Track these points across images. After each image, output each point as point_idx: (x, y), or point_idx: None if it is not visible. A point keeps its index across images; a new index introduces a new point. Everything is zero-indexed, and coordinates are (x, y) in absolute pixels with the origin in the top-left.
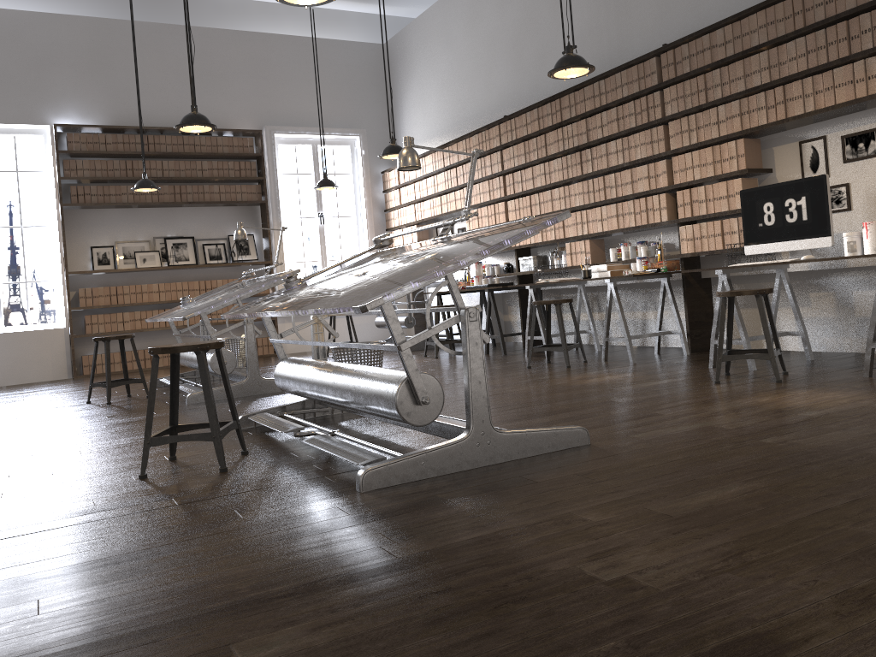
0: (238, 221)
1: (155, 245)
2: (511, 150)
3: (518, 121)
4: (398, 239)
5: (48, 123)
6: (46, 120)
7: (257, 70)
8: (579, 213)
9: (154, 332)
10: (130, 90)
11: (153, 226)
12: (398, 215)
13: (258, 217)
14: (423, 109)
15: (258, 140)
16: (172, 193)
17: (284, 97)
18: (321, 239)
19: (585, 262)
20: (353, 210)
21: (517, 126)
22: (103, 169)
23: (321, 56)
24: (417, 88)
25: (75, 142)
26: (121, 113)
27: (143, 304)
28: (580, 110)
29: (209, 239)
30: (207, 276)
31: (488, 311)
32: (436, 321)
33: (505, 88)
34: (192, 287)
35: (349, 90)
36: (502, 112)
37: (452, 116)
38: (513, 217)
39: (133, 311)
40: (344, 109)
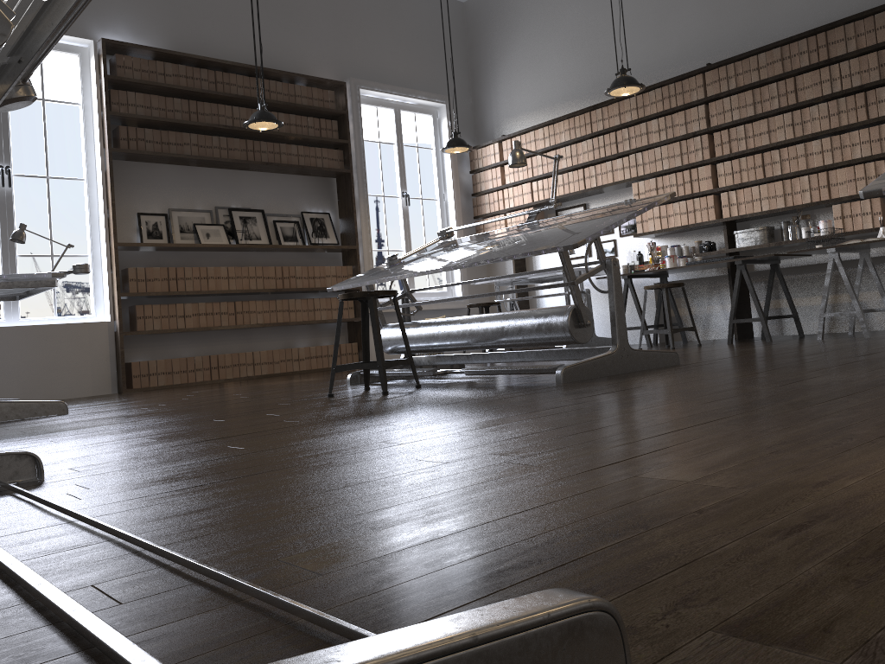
0: (312, 196)
1: (218, 217)
2: (726, 101)
3: (742, 65)
4: (496, 227)
5: (91, 37)
6: (89, 32)
7: (337, 10)
8: (861, 166)
9: (215, 333)
10: (194, 10)
11: (215, 192)
12: (497, 198)
13: (334, 192)
14: (534, 72)
15: (339, 95)
16: (243, 150)
17: (366, 46)
18: (405, 223)
19: (880, 223)
20: (436, 193)
21: (740, 71)
22: (161, 109)
23: (403, 4)
24: (524, 49)
25: (127, 67)
26: (184, 38)
27: (211, 292)
28: (865, 43)
29: (280, 215)
30: (277, 263)
31: (737, 289)
32: (667, 302)
33: (693, 36)
34: (267, 273)
35: (431, 49)
36: (687, 64)
37: (590, 77)
38: (728, 182)
39: (197, 303)
40: (426, 70)
